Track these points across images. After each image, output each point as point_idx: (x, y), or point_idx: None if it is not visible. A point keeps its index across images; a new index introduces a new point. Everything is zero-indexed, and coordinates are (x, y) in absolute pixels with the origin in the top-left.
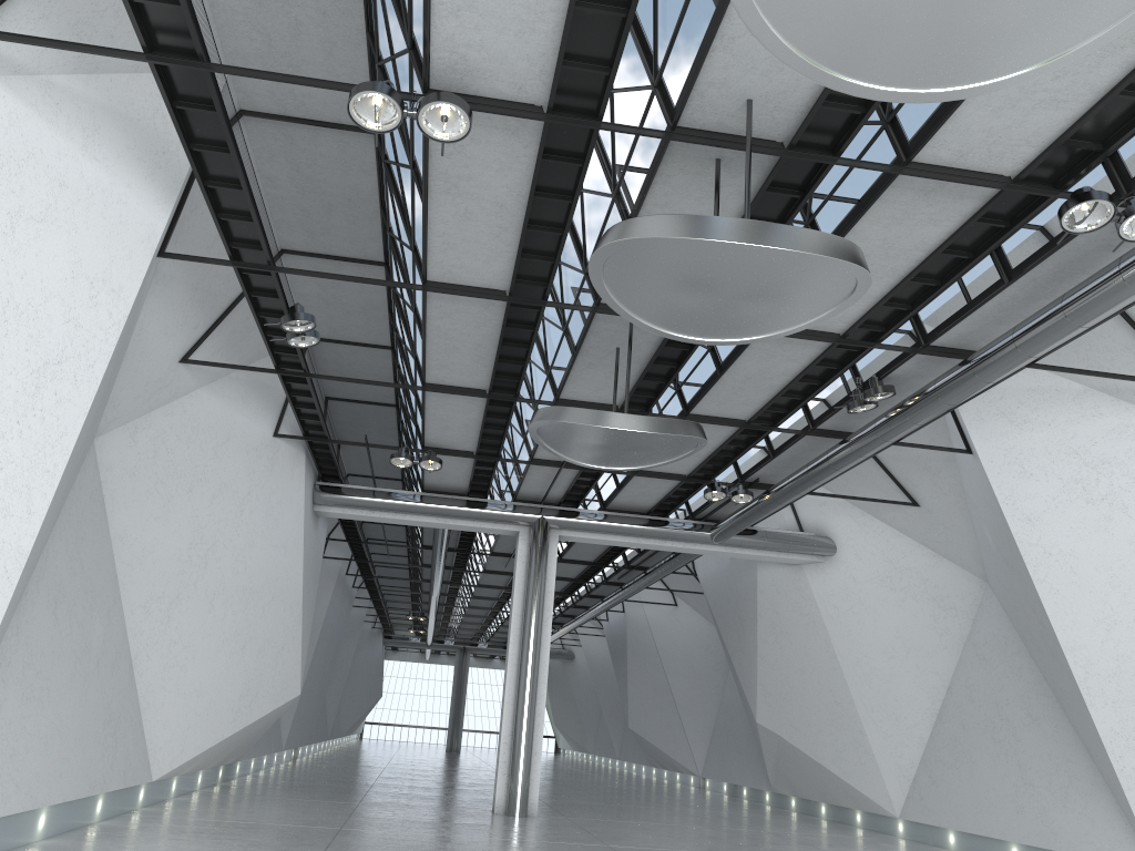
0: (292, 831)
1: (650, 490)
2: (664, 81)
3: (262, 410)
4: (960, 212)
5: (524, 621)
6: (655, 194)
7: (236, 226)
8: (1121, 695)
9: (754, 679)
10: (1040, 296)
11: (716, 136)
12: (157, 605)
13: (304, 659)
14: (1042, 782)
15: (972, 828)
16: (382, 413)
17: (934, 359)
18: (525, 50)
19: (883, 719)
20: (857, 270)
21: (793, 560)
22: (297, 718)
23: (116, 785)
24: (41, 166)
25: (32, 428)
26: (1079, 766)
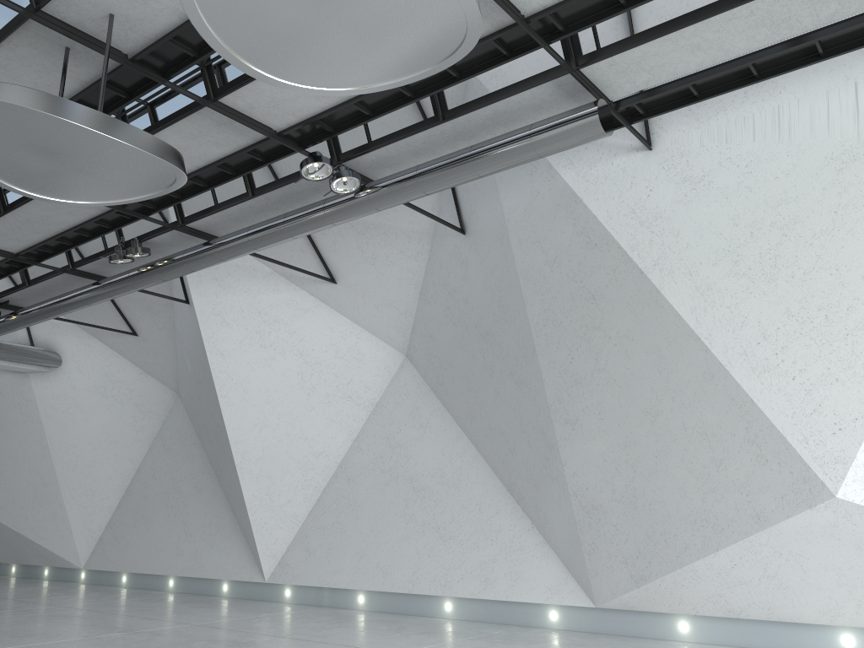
0: None
1: None
2: None
3: None
4: (237, 143)
5: None
6: None
7: None
8: (262, 472)
9: None
10: (268, 210)
11: (74, 31)
12: None
13: None
14: (198, 532)
15: (142, 569)
16: None
17: (185, 236)
18: None
19: (82, 495)
20: (180, 174)
21: (22, 369)
22: None
23: None
24: None
25: None
26: (225, 519)
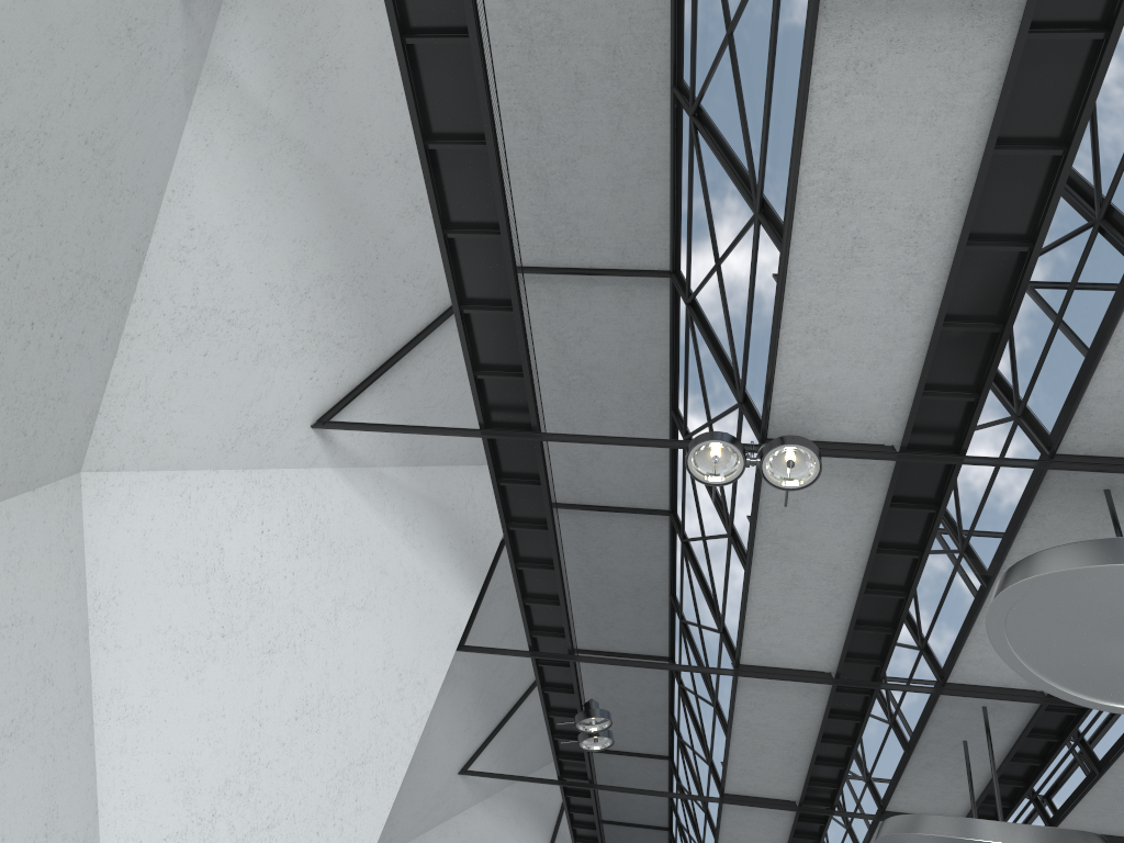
0: None
1: None
2: (1043, 400)
3: (533, 832)
4: None
5: None
6: (1024, 539)
7: (539, 612)
8: None
9: None
10: None
11: (1106, 461)
12: None
13: None
14: None
15: None
16: (652, 839)
17: None
18: (879, 383)
19: None
20: None
21: None
22: None
23: None
24: (366, 553)
25: (330, 840)
26: None
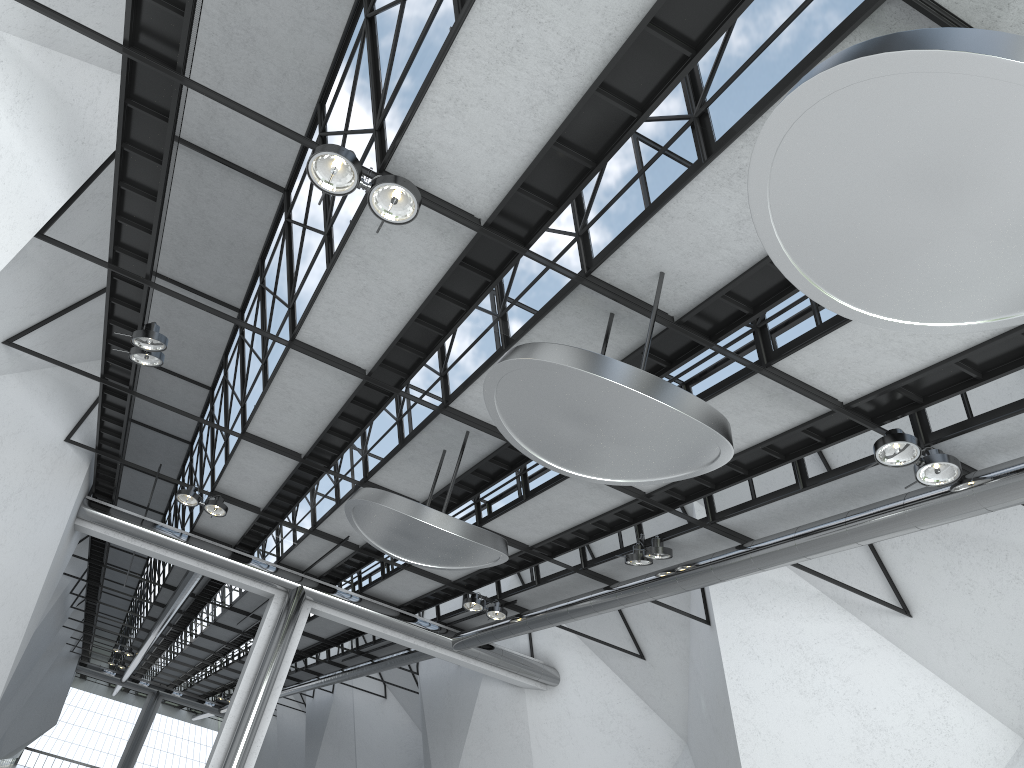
0: None
1: (411, 585)
2: (598, 233)
3: (63, 412)
4: (790, 419)
5: (255, 685)
6: (543, 326)
7: (130, 233)
8: None
9: None
10: (822, 507)
11: (621, 294)
12: None
13: (11, 675)
14: None
15: None
16: (173, 447)
17: (714, 536)
18: (489, 166)
19: None
20: (726, 447)
21: (518, 682)
22: None
23: None
24: None
25: None
26: None
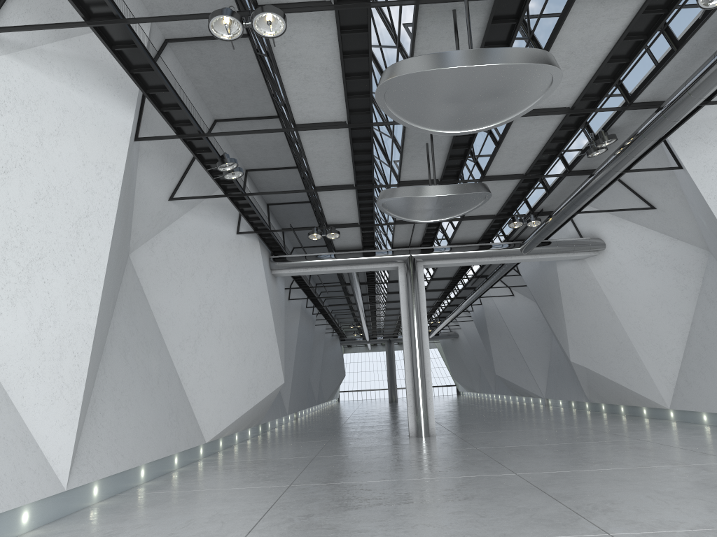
0: (286, 461)
1: (475, 228)
2: None
3: (226, 219)
4: (629, 10)
5: (409, 320)
6: (420, 41)
7: (174, 114)
8: None
9: (565, 335)
10: (702, 55)
11: None
12: (187, 344)
13: (283, 362)
14: None
15: (716, 409)
16: (303, 208)
17: (639, 111)
18: None
19: (651, 349)
20: (548, 68)
21: (577, 256)
22: (292, 395)
23: (184, 447)
24: (49, 102)
25: (80, 257)
26: None
